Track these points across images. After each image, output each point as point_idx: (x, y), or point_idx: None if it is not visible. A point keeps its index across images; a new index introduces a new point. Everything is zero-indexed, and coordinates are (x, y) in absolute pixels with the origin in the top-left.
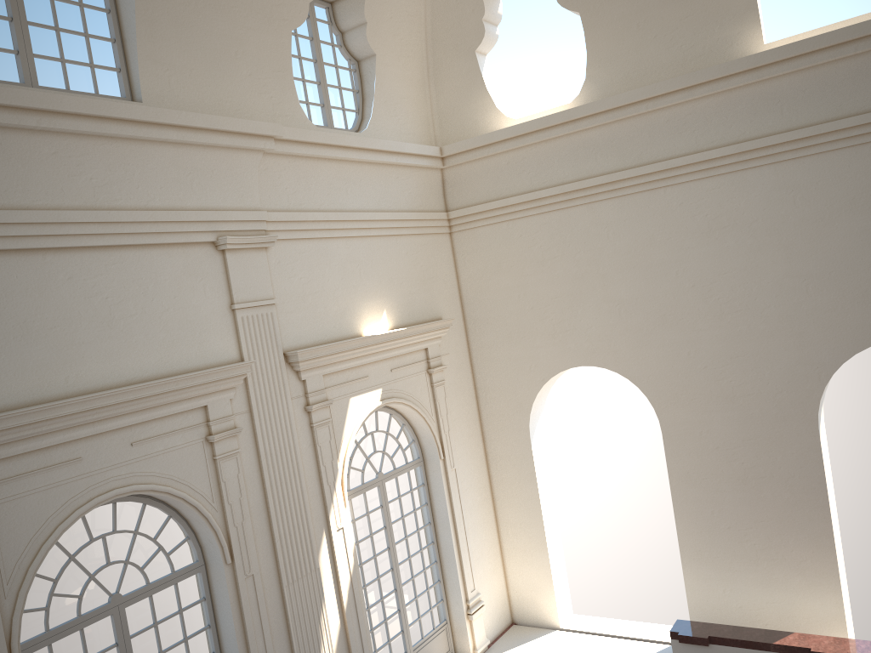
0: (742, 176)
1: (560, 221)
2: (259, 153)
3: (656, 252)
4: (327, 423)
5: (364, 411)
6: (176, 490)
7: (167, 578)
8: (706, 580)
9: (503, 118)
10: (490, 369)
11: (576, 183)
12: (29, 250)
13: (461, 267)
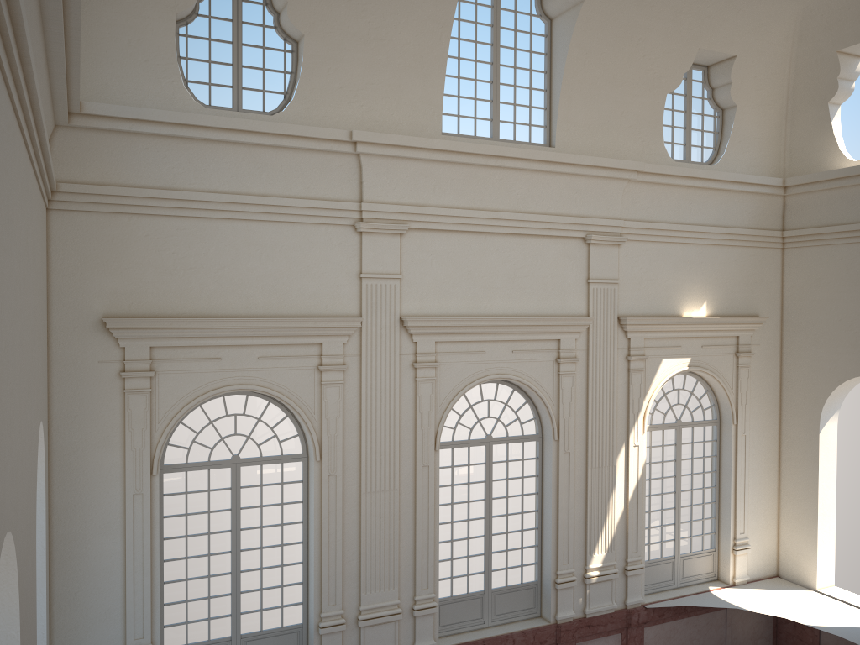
0: None
1: None
2: (625, 181)
3: None
4: (640, 371)
5: (672, 370)
6: (532, 385)
7: (518, 437)
8: None
9: (844, 159)
10: (795, 364)
11: None
12: (478, 232)
13: (786, 277)
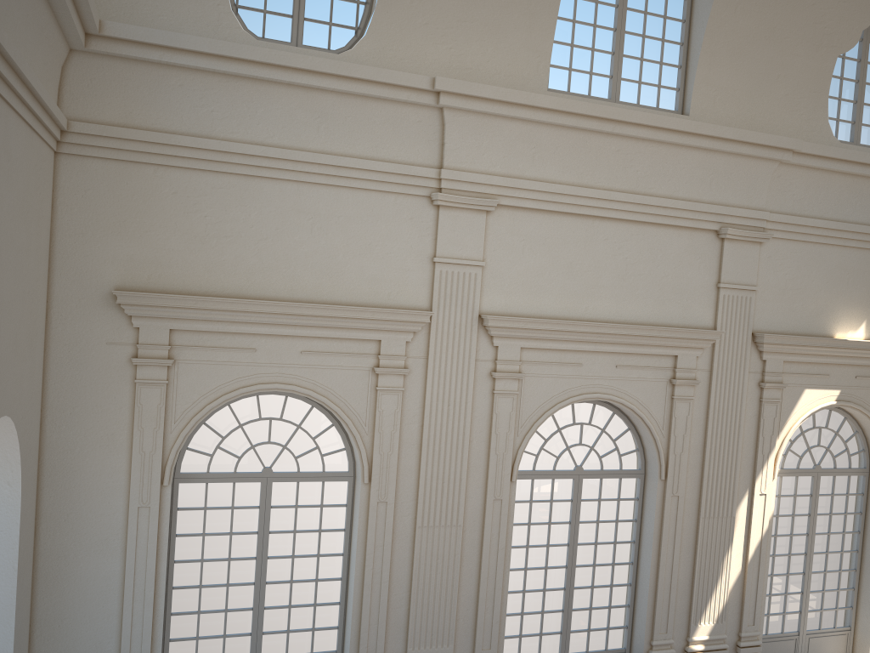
0: None
1: None
2: (776, 162)
3: None
4: (775, 402)
5: (816, 404)
6: (638, 410)
7: (615, 471)
8: None
9: None
10: None
11: None
12: (585, 215)
13: None
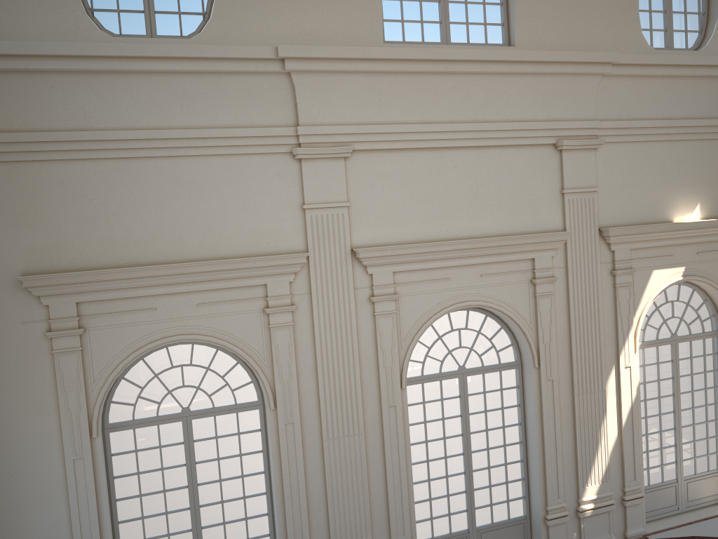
0: None
1: None
2: (598, 76)
3: None
4: (628, 285)
5: (664, 282)
6: (506, 310)
7: (494, 366)
8: None
9: None
10: None
11: None
12: (434, 148)
13: None
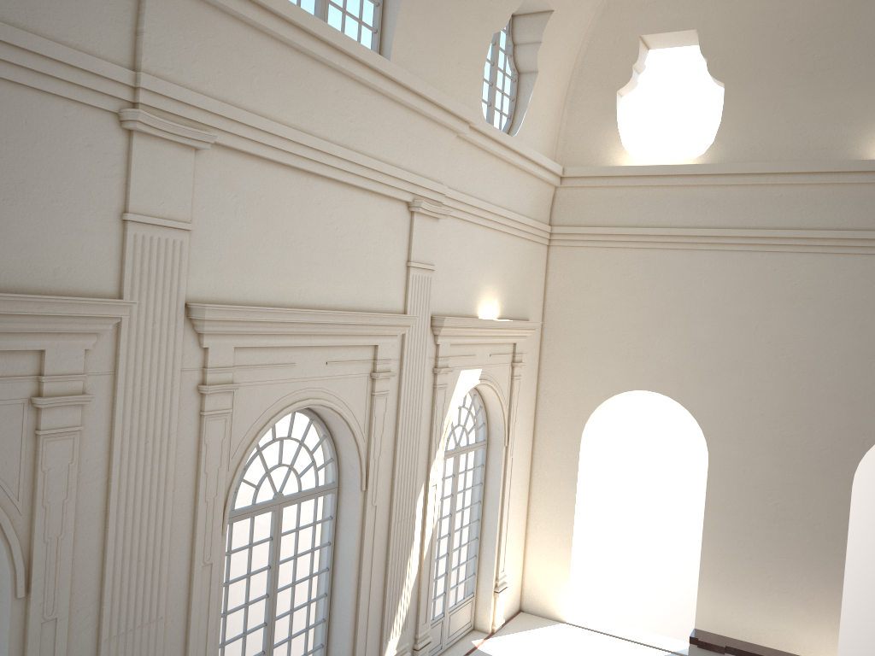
0: (835, 258)
1: (658, 259)
2: (454, 134)
3: (741, 306)
4: (444, 387)
5: (467, 385)
6: (345, 413)
7: (313, 491)
8: (718, 600)
9: (626, 156)
10: (556, 376)
11: (683, 229)
12: (300, 170)
13: (551, 278)
